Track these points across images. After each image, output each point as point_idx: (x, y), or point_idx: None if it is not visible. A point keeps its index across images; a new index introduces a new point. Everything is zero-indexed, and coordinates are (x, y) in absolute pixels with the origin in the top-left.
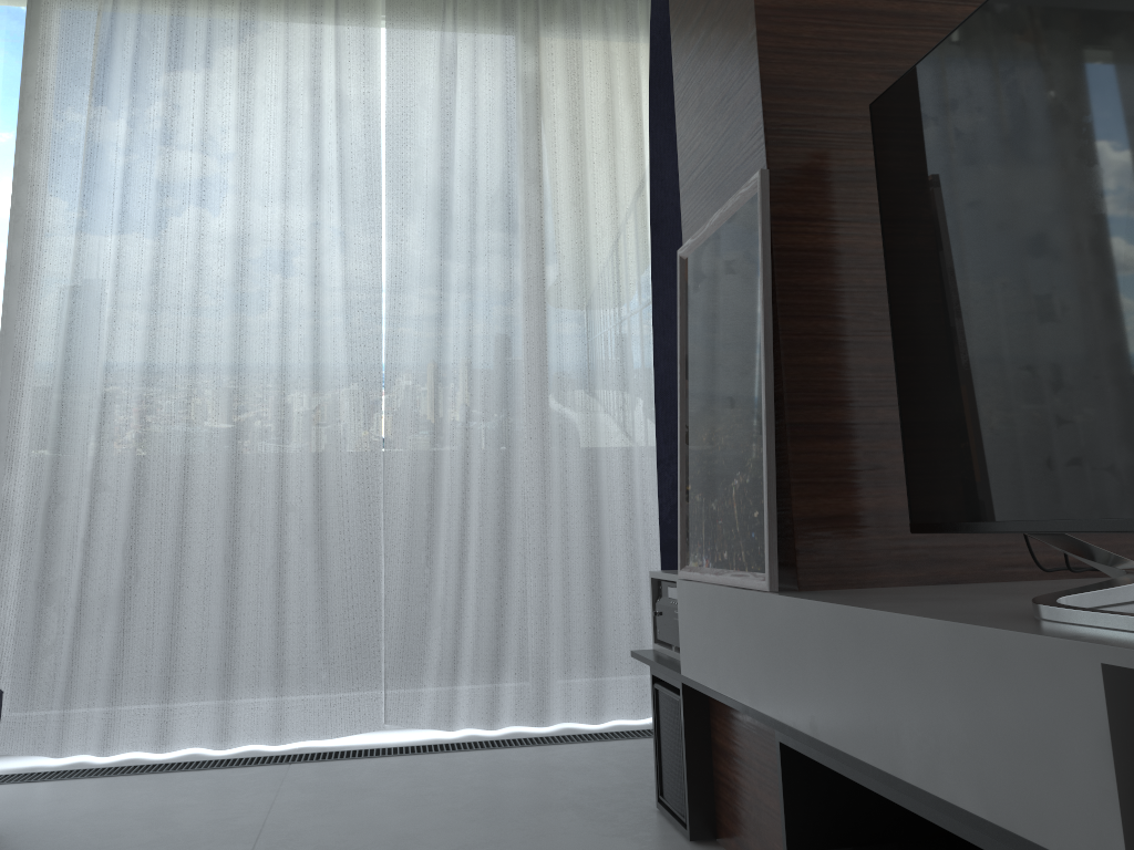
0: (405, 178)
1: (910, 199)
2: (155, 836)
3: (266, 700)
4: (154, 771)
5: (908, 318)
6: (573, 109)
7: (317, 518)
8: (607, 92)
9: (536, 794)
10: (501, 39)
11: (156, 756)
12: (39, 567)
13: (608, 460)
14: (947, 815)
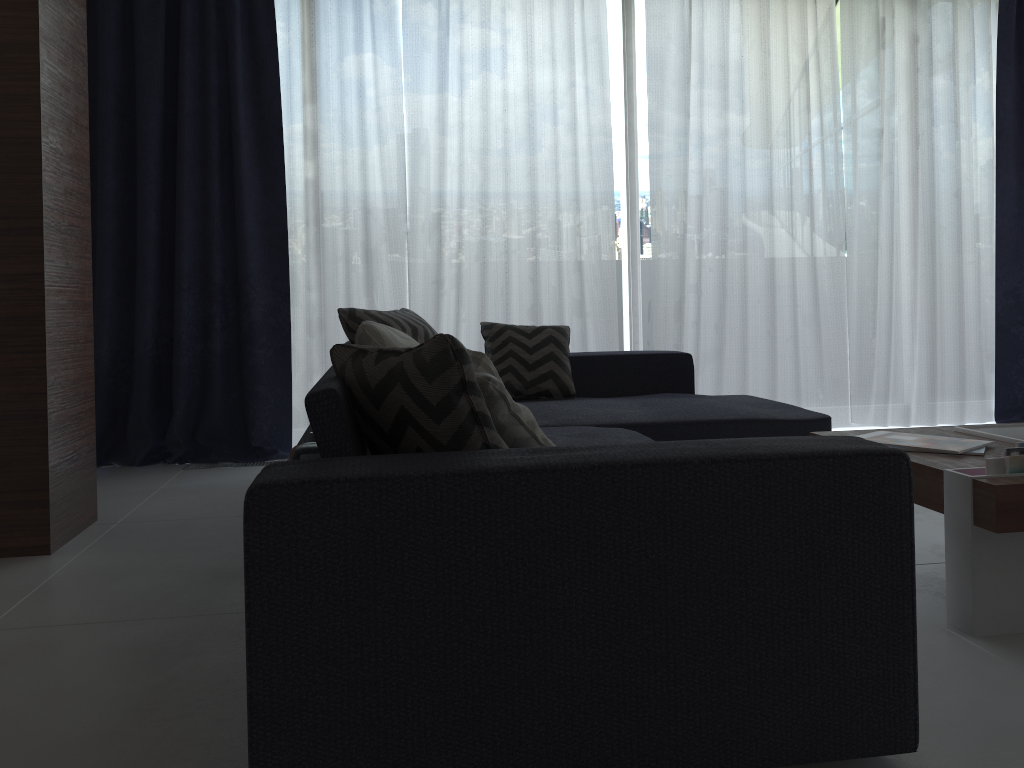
0: (854, 107)
1: None
2: None
3: None
4: None
5: None
6: (952, 59)
7: (816, 311)
8: (971, 46)
9: None
10: (908, 12)
11: None
12: (677, 336)
13: (964, 278)
14: None
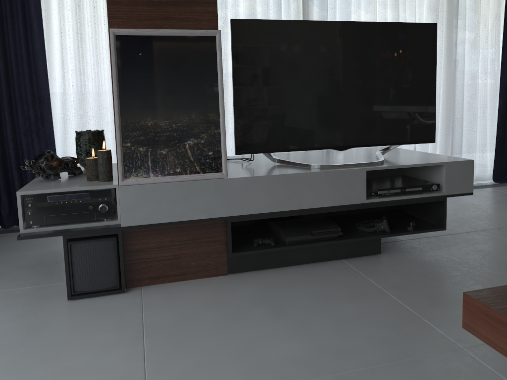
0: None
1: (249, 58)
2: None
3: None
4: None
5: (243, 92)
6: None
7: None
8: None
9: (1, 335)
10: None
11: None
12: None
13: None
14: (319, 210)
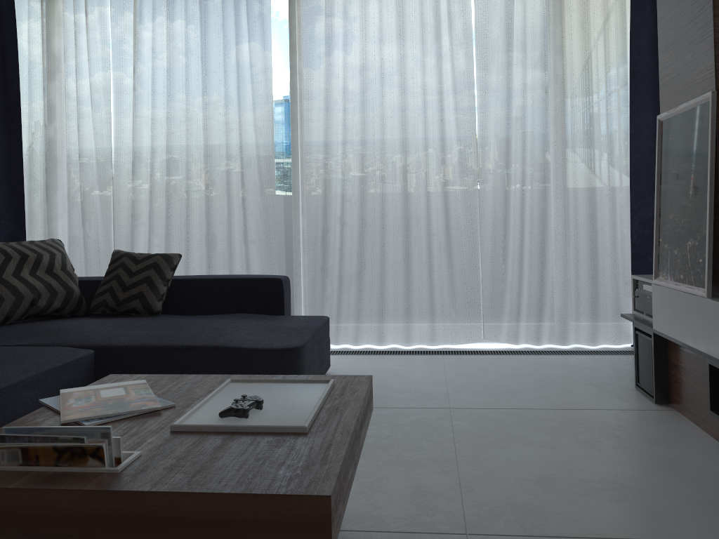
0: (486, 57)
1: None
2: (401, 381)
3: (426, 325)
4: (382, 354)
5: None
6: (583, 8)
7: (447, 240)
8: None
9: (570, 377)
10: None
11: (378, 347)
12: (321, 261)
13: (601, 210)
14: None
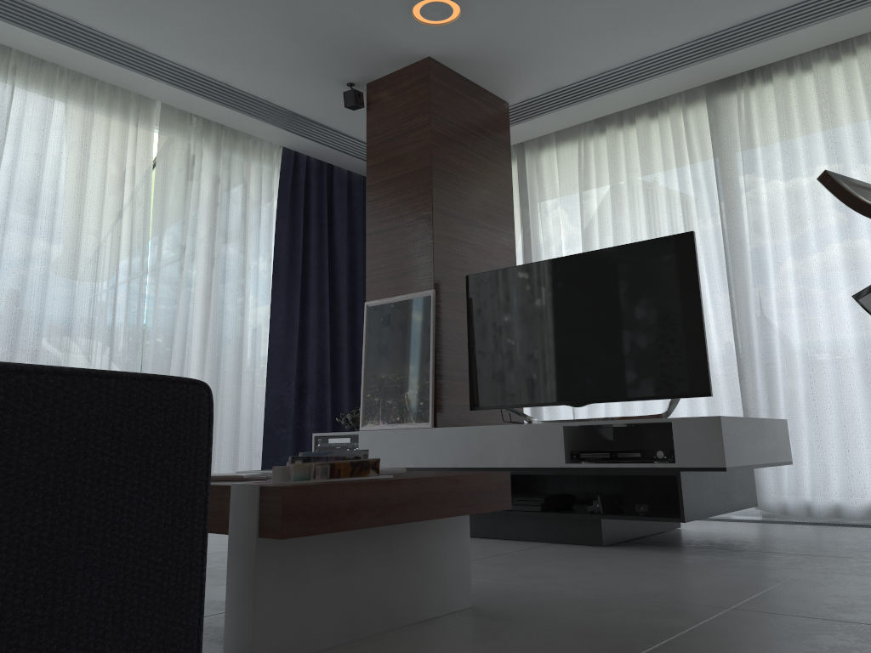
0: (163, 222)
1: (481, 310)
2: None
3: None
4: None
5: (476, 345)
6: (245, 202)
7: None
8: (259, 196)
9: None
10: (214, 157)
11: None
12: None
13: (242, 385)
14: (513, 470)
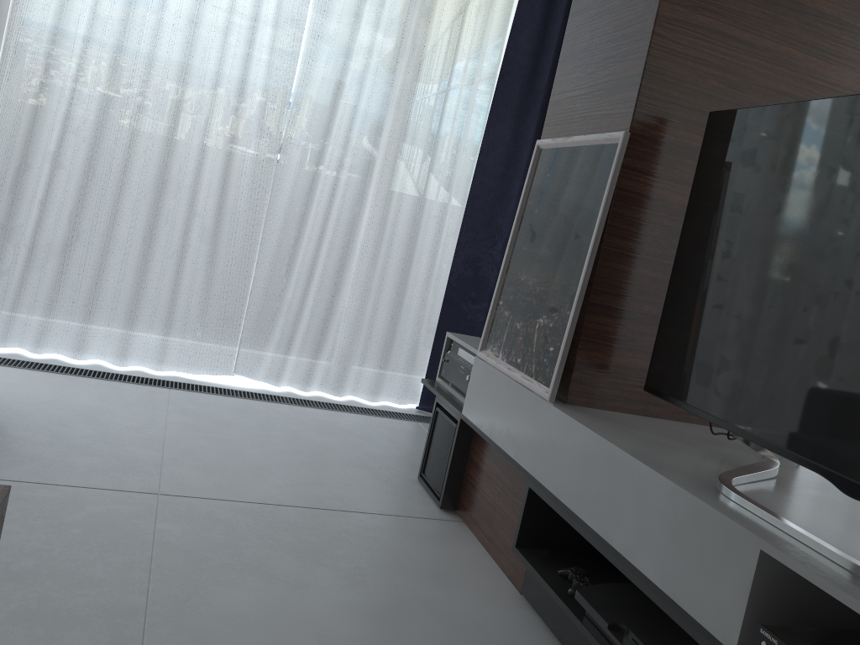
0: None
1: (716, 192)
2: (92, 431)
3: (155, 340)
4: (75, 374)
5: (688, 264)
6: None
7: (215, 227)
8: None
9: (340, 451)
10: None
11: (72, 360)
12: (5, 214)
13: (424, 233)
14: (635, 575)
